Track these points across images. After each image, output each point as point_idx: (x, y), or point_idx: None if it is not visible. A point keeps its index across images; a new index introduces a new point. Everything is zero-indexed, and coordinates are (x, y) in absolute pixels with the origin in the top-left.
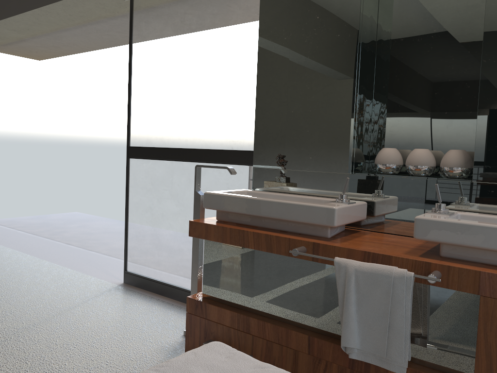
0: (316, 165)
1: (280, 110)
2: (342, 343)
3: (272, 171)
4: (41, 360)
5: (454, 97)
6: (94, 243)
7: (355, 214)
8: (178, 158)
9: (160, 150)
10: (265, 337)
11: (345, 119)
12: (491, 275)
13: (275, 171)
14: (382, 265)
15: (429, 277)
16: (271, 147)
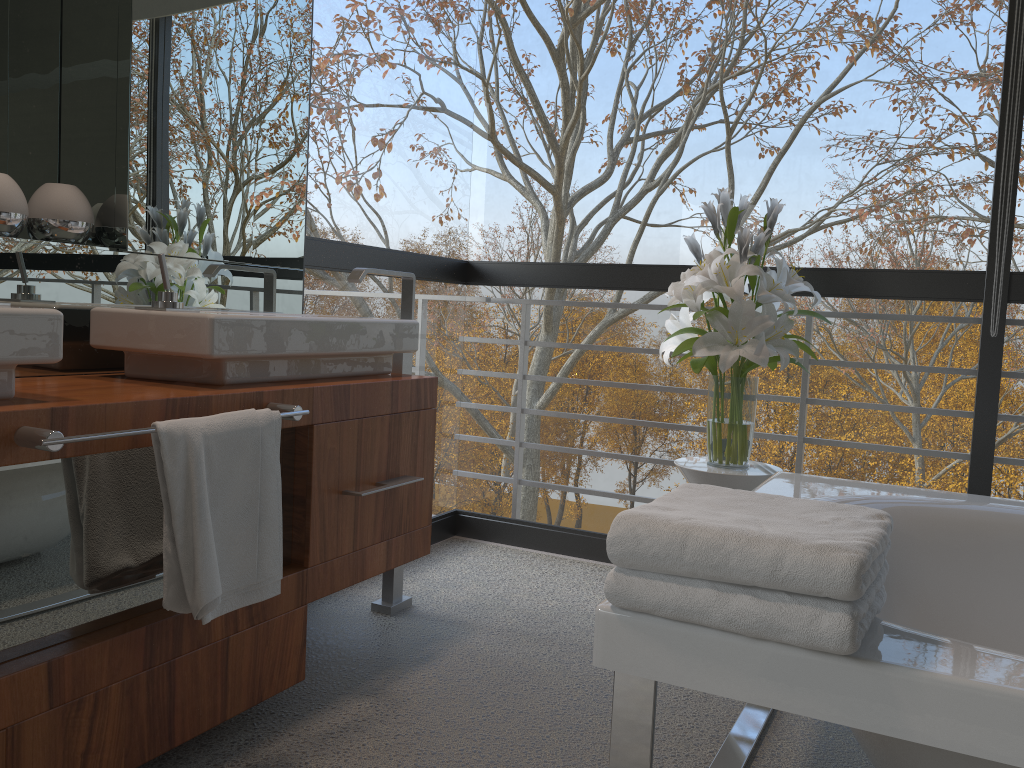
0: None
1: None
2: (206, 597)
3: None
4: None
5: (1, 65)
6: None
7: None
8: None
9: None
10: None
11: None
12: (323, 389)
13: None
14: (239, 413)
15: (297, 411)
16: None
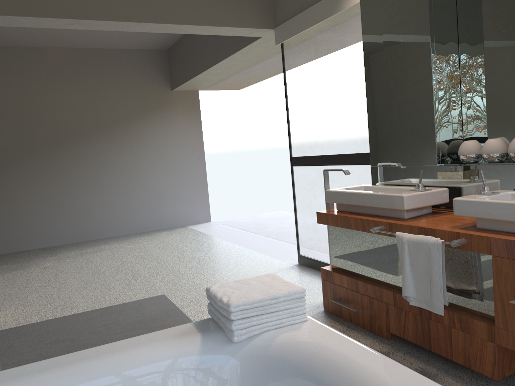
0: (412, 160)
1: (384, 119)
2: (402, 293)
3: (383, 168)
4: None
5: None
6: (286, 235)
7: (431, 199)
8: (323, 163)
9: (311, 158)
10: (368, 295)
11: (429, 121)
12: (497, 239)
13: (386, 168)
14: (423, 236)
15: (451, 243)
16: (381, 149)
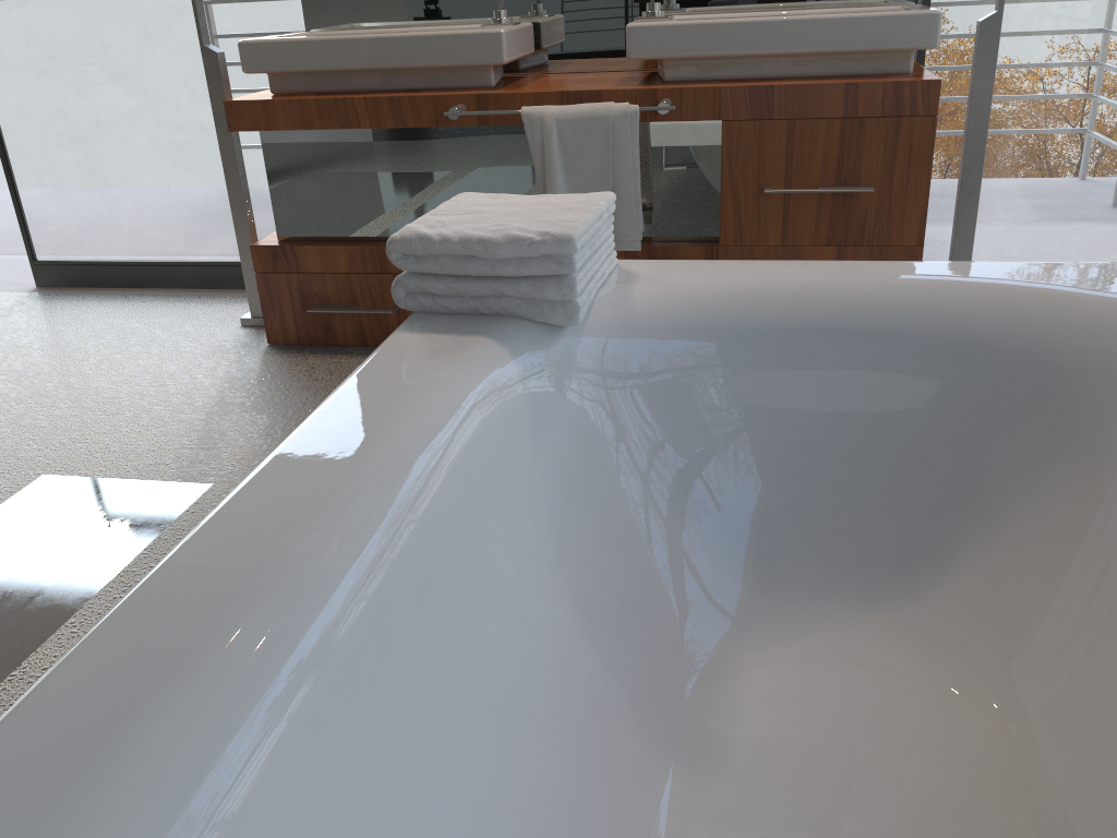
0: None
1: None
2: None
3: None
4: (13, 409)
5: None
6: None
7: (523, 44)
8: None
9: None
10: None
11: None
12: (734, 89)
13: None
14: (594, 105)
15: (660, 107)
16: None
